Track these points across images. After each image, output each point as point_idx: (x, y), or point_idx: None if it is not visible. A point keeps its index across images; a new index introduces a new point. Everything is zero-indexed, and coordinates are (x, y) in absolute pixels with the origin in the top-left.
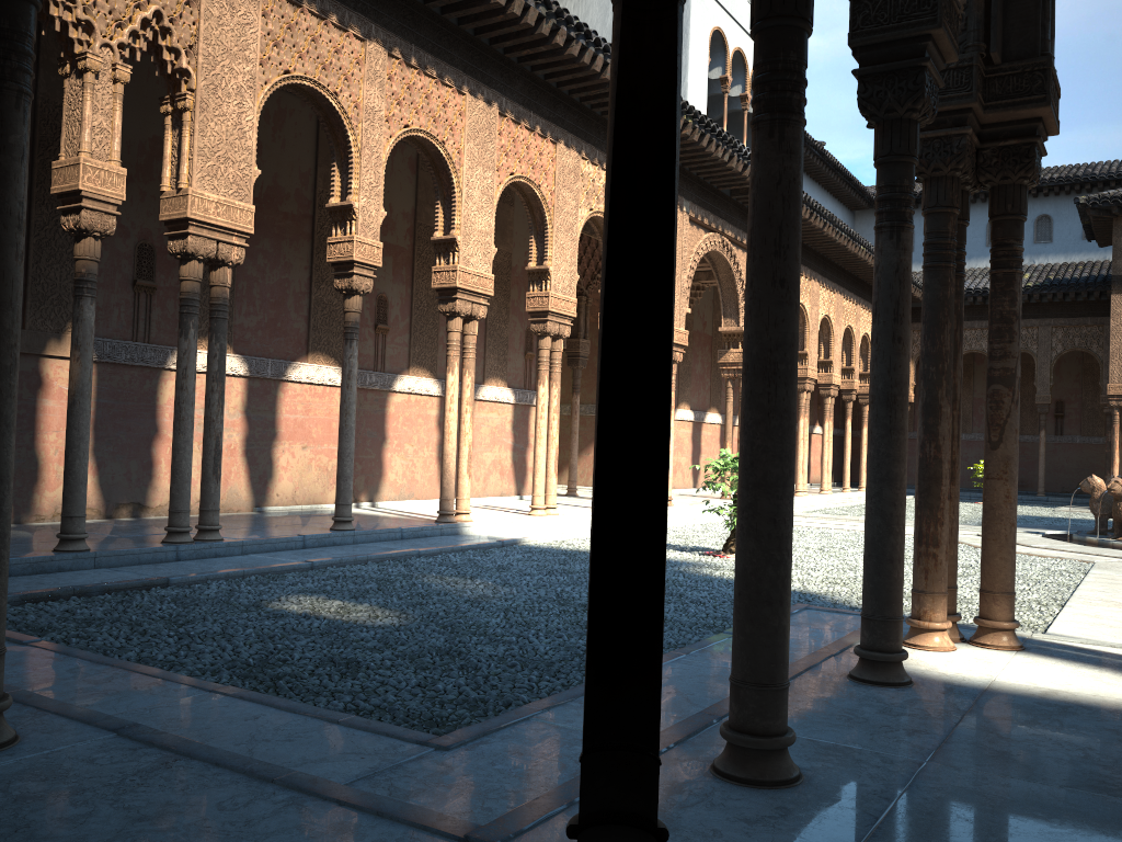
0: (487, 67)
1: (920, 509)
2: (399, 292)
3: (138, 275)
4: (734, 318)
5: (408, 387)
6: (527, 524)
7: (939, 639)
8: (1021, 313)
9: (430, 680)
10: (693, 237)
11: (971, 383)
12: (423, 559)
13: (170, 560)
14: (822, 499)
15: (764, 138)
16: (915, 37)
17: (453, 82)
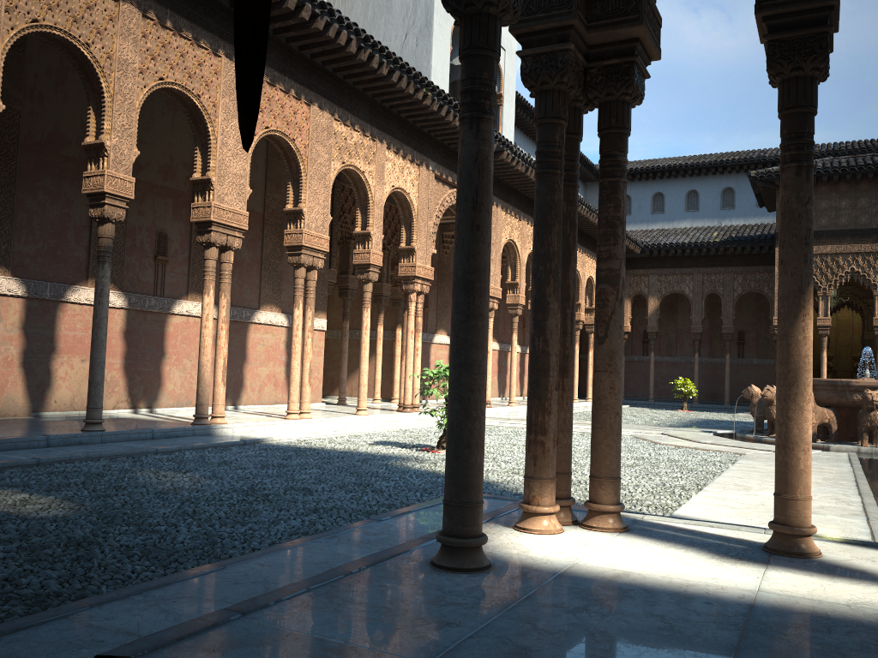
0: None
1: (531, 399)
2: (179, 229)
3: None
4: None
5: (186, 310)
6: (280, 426)
7: (546, 523)
8: (711, 262)
9: (23, 573)
10: (439, 191)
11: (675, 317)
12: (158, 456)
13: None
14: None
15: None
16: None
17: (209, 45)
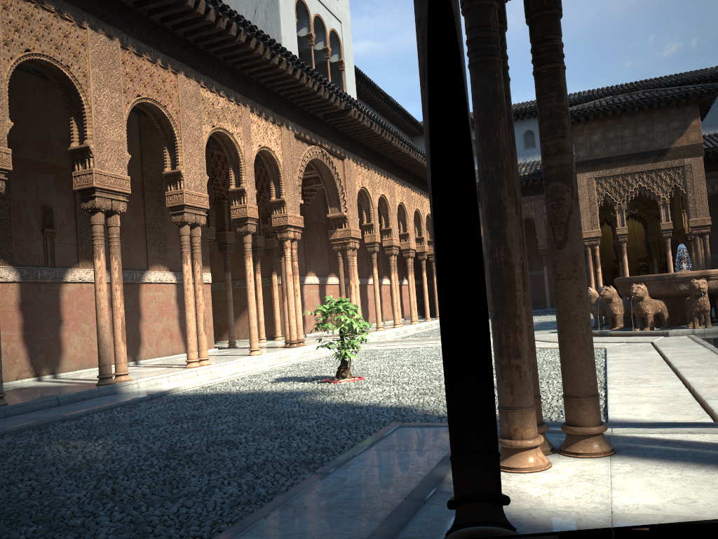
0: (105, 8)
1: (497, 319)
2: (63, 202)
3: None
4: (337, 207)
5: (79, 278)
6: (183, 376)
7: (534, 458)
8: (523, 192)
9: None
10: (299, 149)
11: None
12: (66, 424)
13: None
14: (413, 327)
15: None
16: None
17: (72, 18)
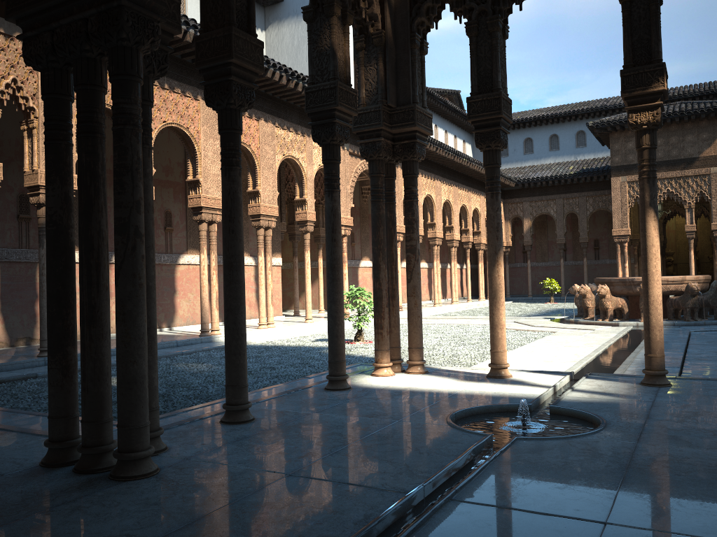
0: None
1: (375, 312)
2: (178, 207)
3: (21, 211)
4: None
5: (187, 261)
6: (255, 333)
7: (385, 371)
8: (568, 189)
9: None
10: (353, 163)
11: (546, 232)
12: (184, 356)
13: (41, 365)
14: (451, 307)
15: (223, 176)
16: (330, 110)
17: (191, 94)
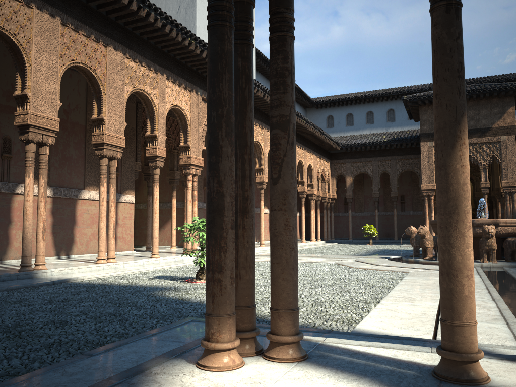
0: None
1: (208, 239)
2: None
3: None
4: None
5: None
6: (90, 269)
7: (225, 359)
8: (382, 153)
9: None
10: (205, 109)
11: (362, 188)
12: None
13: None
14: None
15: None
16: None
17: None
